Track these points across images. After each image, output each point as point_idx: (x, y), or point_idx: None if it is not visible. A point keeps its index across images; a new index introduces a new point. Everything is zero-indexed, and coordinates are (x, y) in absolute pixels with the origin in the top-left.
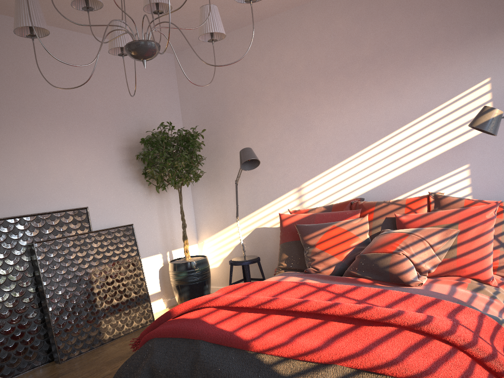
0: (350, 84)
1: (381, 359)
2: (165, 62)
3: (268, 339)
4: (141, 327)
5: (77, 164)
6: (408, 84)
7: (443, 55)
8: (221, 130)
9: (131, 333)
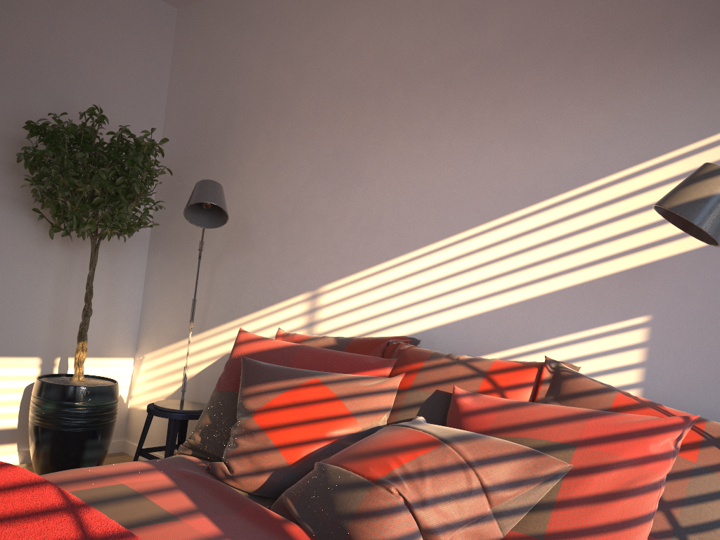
0: (448, 103)
1: None
2: (154, 16)
3: None
4: None
5: None
6: (560, 117)
7: (645, 64)
8: (215, 157)
9: None
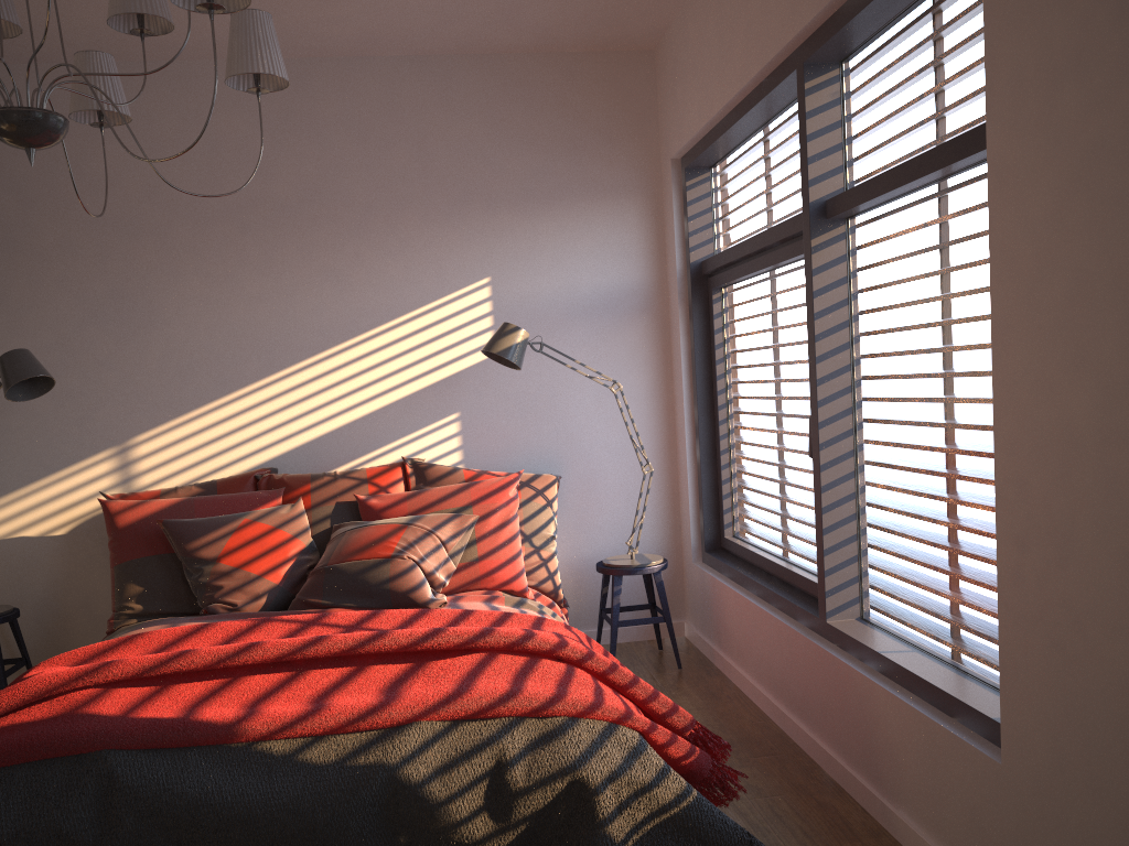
0: (247, 246)
1: (491, 694)
2: None
3: (276, 712)
4: None
5: None
6: (362, 265)
7: (421, 227)
8: None
9: None
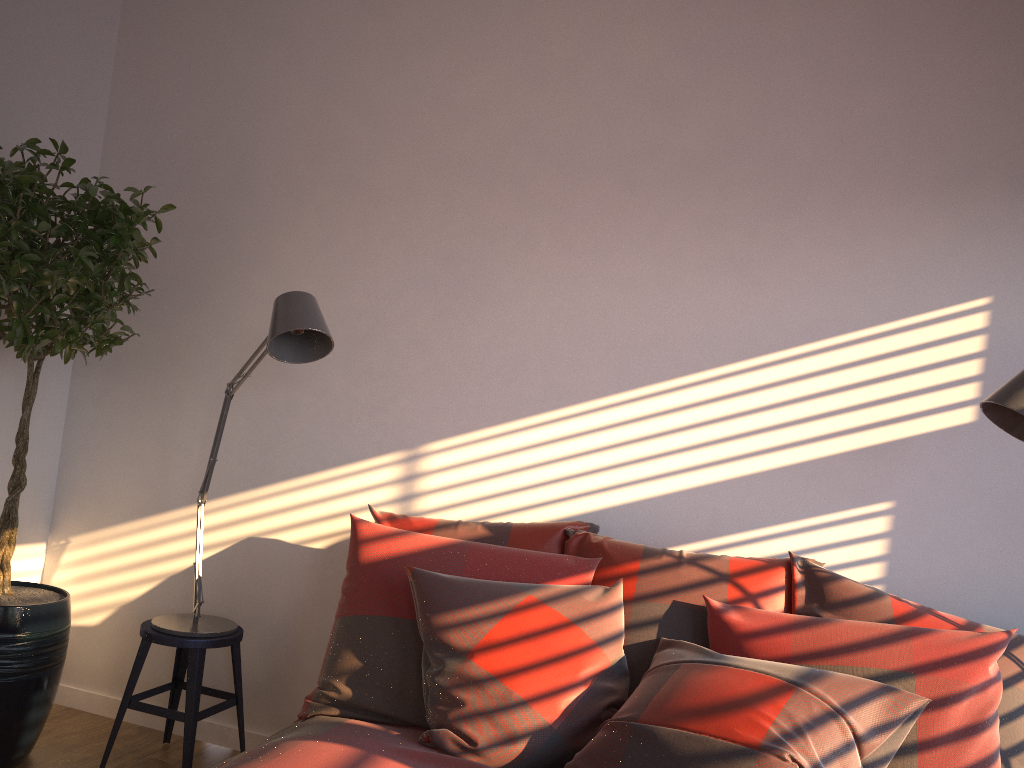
0: (627, 211)
1: None
2: None
3: None
4: None
5: None
6: (784, 255)
7: (889, 208)
8: (216, 231)
9: None
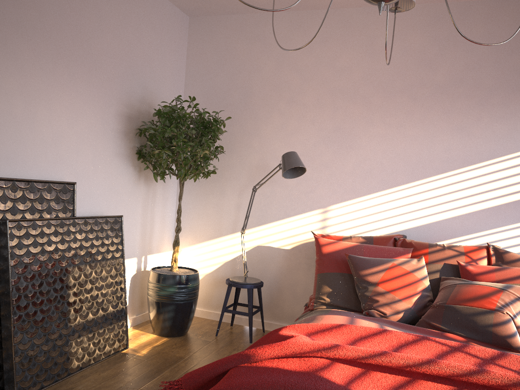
0: (412, 109)
1: None
2: (180, 23)
3: None
4: (113, 353)
5: (70, 121)
6: (480, 124)
7: None
8: (236, 123)
9: (102, 360)
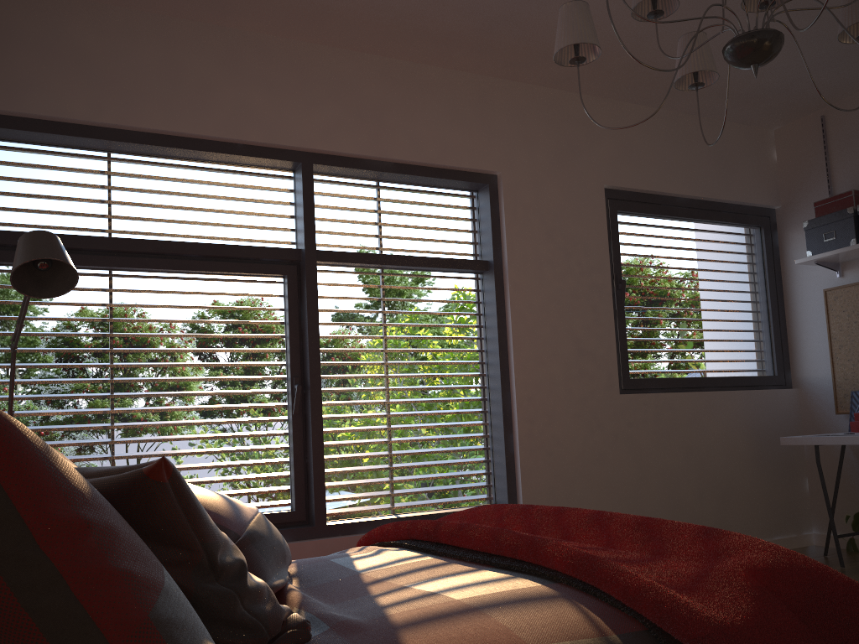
0: None
1: None
2: None
3: None
4: None
5: None
6: None
7: None
8: None
9: None
